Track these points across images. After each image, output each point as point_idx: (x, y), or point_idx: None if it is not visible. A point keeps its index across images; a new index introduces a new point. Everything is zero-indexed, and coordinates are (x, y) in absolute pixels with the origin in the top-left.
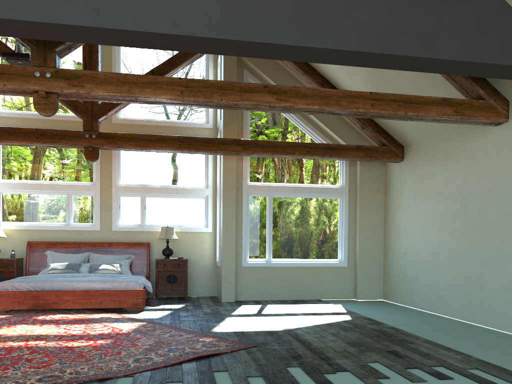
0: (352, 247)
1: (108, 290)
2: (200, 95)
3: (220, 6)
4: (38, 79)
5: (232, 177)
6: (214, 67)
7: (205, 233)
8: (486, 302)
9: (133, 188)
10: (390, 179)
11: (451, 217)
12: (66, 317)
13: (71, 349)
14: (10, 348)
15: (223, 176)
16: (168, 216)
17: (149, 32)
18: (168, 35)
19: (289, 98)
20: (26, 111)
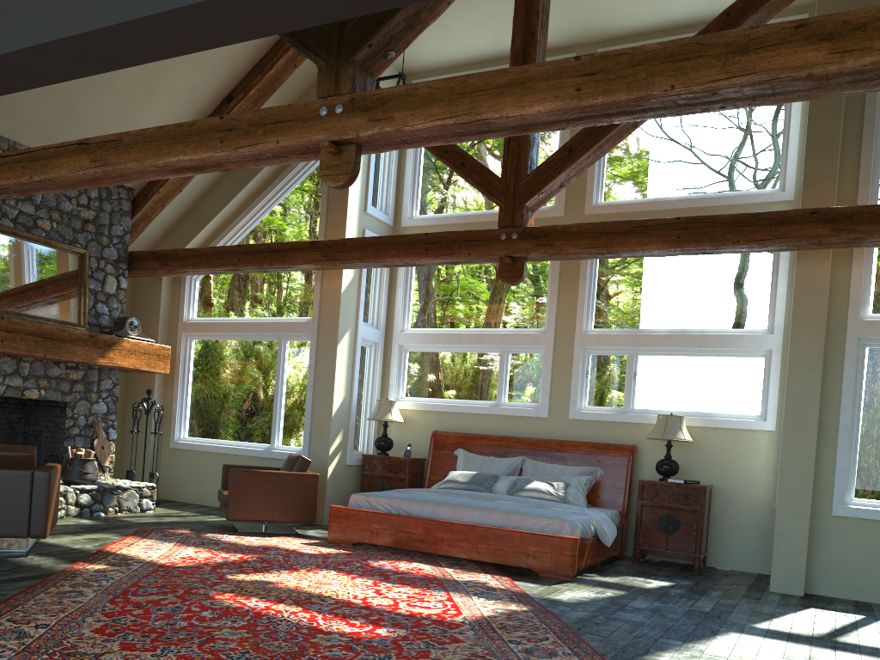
0: None
1: (508, 530)
2: (621, 87)
3: None
4: (324, 120)
5: (818, 304)
6: None
7: (759, 433)
8: None
9: (612, 338)
10: None
11: None
12: (419, 569)
13: (312, 635)
14: (233, 610)
15: (795, 301)
16: (681, 394)
17: None
18: None
19: (873, 42)
20: (452, 213)
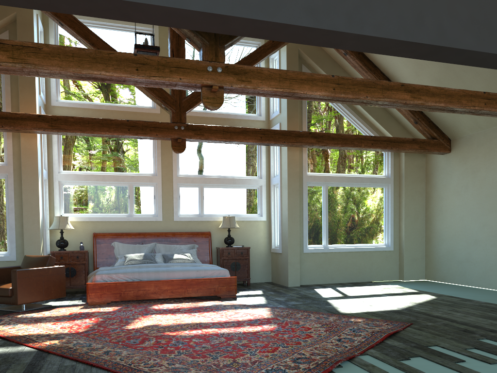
0: (397, 232)
1: (203, 279)
2: (349, 92)
3: (412, 11)
4: (211, 73)
5: (296, 168)
6: (265, 61)
7: (260, 222)
8: None
9: (192, 179)
10: (432, 170)
11: None
12: (177, 306)
13: (255, 334)
14: (198, 336)
15: (288, 167)
16: (224, 206)
17: (355, 33)
18: (369, 37)
19: (421, 96)
20: (86, 102)
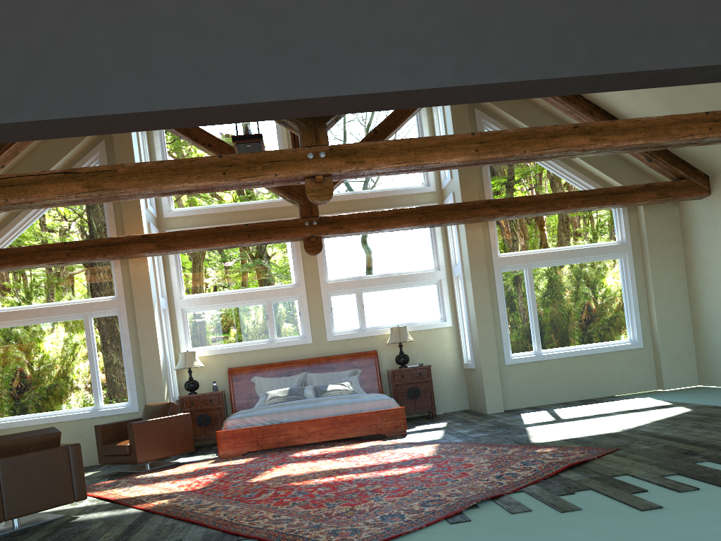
0: (646, 321)
1: (360, 413)
2: (499, 150)
3: (548, 39)
4: (312, 161)
5: (480, 250)
6: (427, 112)
7: (444, 329)
8: None
9: (346, 284)
10: (689, 223)
11: None
12: (325, 451)
13: (399, 477)
14: (327, 484)
15: (468, 250)
16: (393, 313)
17: (471, 85)
18: (492, 85)
19: (605, 137)
20: (204, 206)
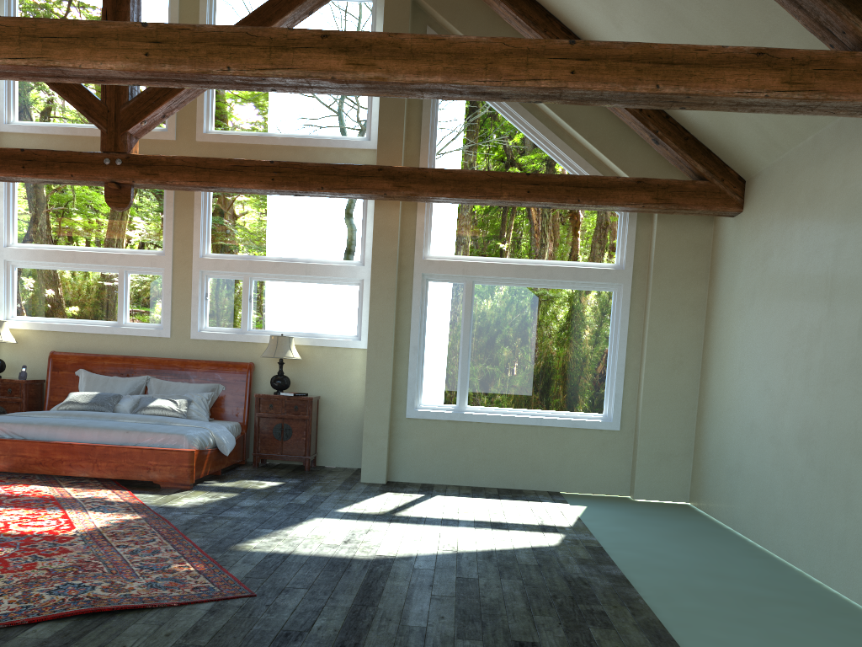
0: (634, 392)
1: (128, 448)
2: (185, 60)
3: None
4: None
5: (391, 244)
6: None
7: (356, 351)
8: (851, 540)
9: (228, 263)
10: (719, 253)
11: (809, 338)
12: (36, 491)
13: None
14: None
15: (374, 241)
16: (292, 317)
17: None
18: None
19: (376, 61)
20: (56, 123)
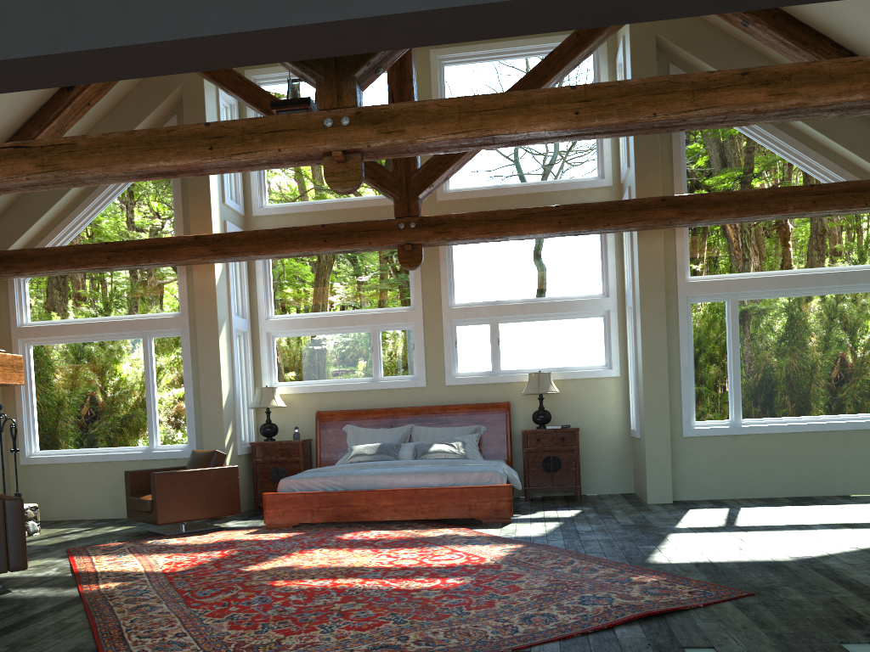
0: None
1: (449, 488)
2: (613, 113)
3: None
4: (330, 131)
5: (657, 271)
6: (609, 73)
7: (607, 380)
8: None
9: (476, 310)
10: None
11: None
12: (385, 535)
13: (407, 594)
14: (311, 590)
15: (640, 270)
16: (539, 354)
17: None
18: None
19: (796, 89)
20: (304, 202)
